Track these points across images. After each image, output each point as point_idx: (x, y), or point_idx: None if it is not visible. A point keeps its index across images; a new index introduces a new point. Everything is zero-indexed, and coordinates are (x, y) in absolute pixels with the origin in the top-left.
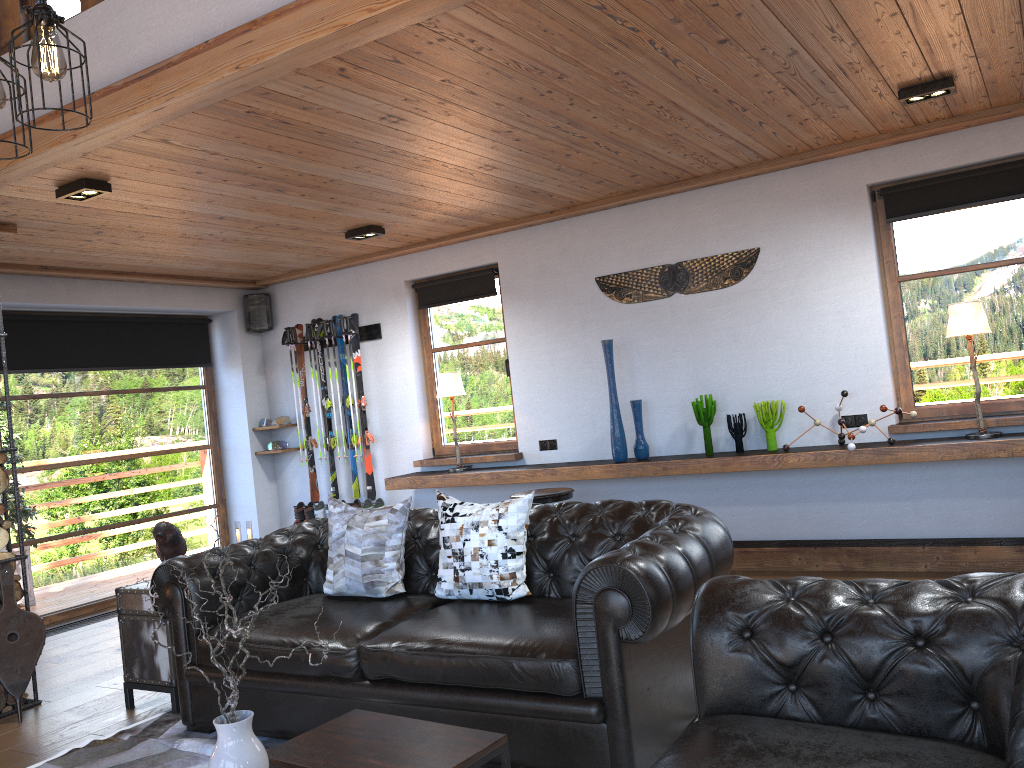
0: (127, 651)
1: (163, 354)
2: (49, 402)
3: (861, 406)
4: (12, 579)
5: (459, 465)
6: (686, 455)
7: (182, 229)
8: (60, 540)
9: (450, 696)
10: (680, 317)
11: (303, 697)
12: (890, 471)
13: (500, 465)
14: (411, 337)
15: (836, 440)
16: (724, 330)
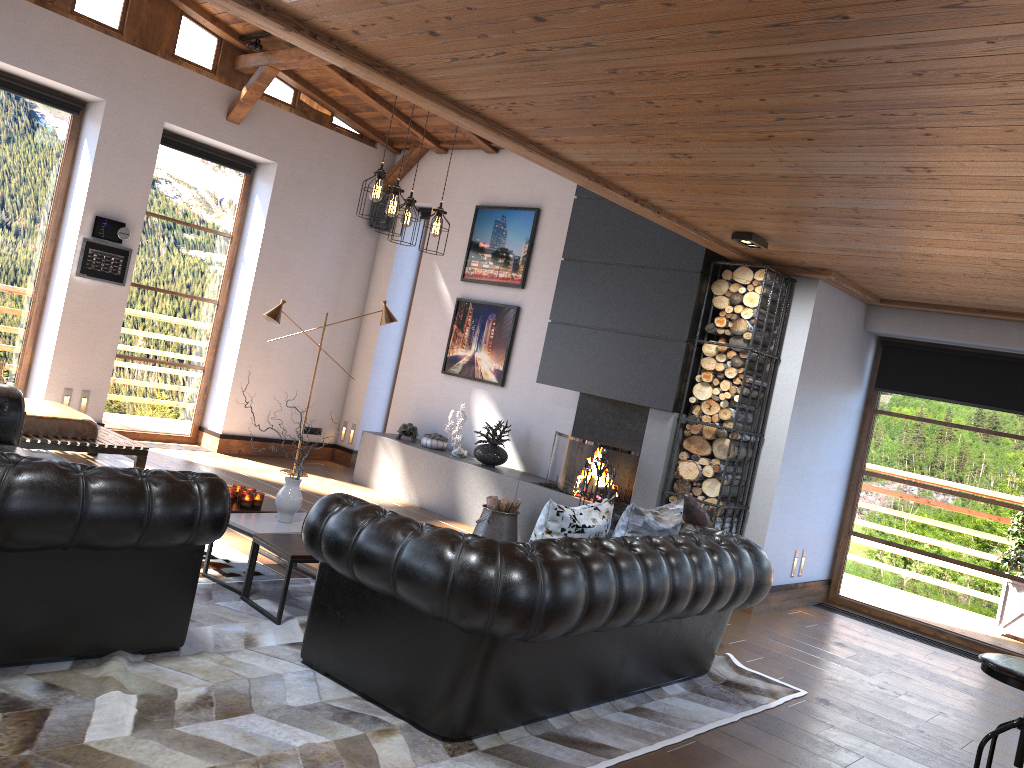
0: None
1: None
2: (1014, 443)
3: None
4: None
5: None
6: None
7: (941, 268)
8: (984, 573)
9: None
10: None
11: None
12: None
13: None
14: None
15: None
16: None
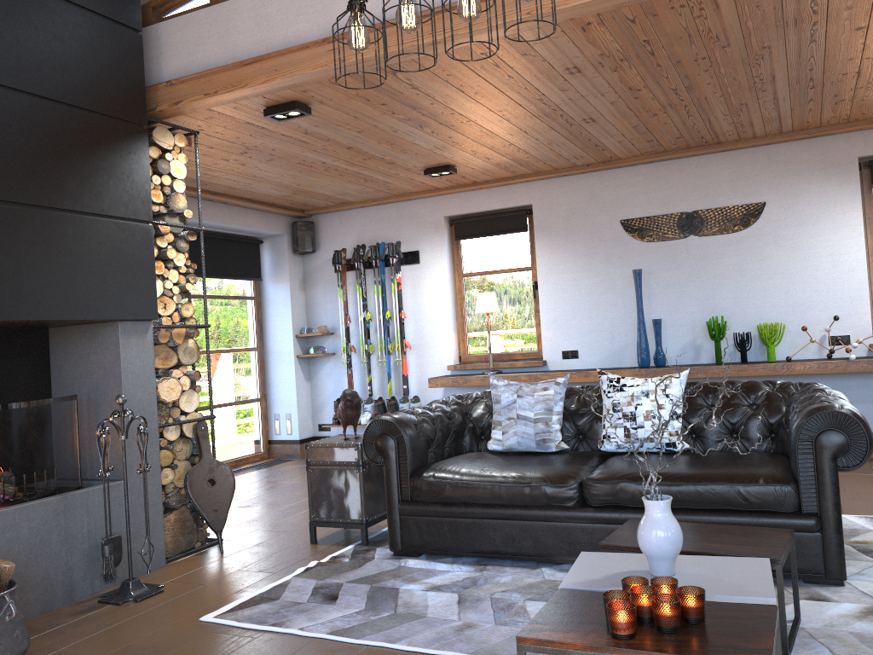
0: (314, 495)
1: (228, 267)
2: None
3: (845, 329)
4: (207, 434)
5: (492, 369)
6: (696, 364)
7: (308, 156)
8: None
9: (676, 516)
10: (693, 254)
11: (521, 523)
12: (867, 380)
13: (525, 370)
14: (447, 263)
15: (823, 355)
16: (731, 266)
